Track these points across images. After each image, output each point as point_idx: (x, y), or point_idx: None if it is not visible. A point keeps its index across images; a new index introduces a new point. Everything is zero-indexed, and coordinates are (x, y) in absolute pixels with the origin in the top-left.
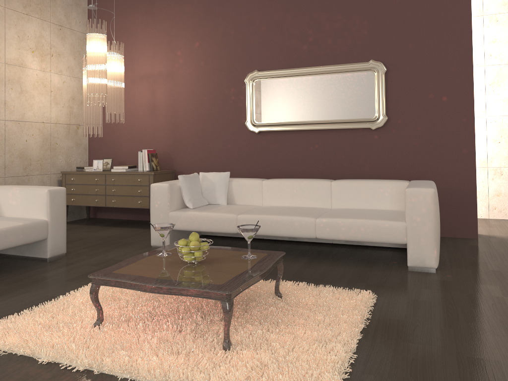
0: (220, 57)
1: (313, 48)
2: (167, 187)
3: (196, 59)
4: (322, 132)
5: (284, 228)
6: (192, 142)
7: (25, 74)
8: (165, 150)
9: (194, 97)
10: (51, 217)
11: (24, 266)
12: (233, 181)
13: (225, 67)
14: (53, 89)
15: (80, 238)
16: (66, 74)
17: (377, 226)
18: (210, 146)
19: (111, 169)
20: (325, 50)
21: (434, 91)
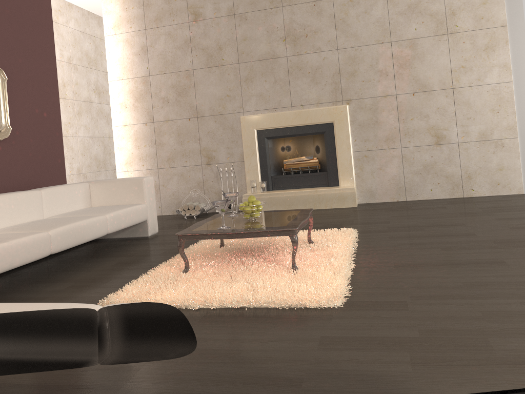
0: None
1: None
2: None
3: None
4: None
5: (90, 232)
6: None
7: None
8: None
9: None
10: None
11: None
12: None
13: None
14: None
15: None
16: None
17: (137, 210)
18: None
19: None
20: None
21: (39, 107)
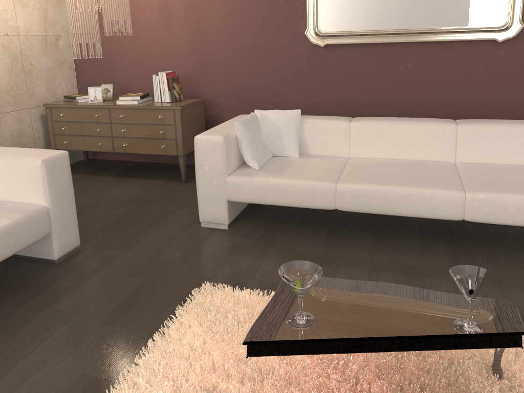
0: None
1: None
2: (221, 141)
3: None
4: (419, 45)
5: (413, 206)
6: (225, 59)
7: None
8: (187, 70)
9: None
10: (53, 201)
11: (22, 280)
12: (305, 123)
13: None
14: None
15: (89, 206)
16: None
17: None
18: (252, 65)
19: (117, 101)
20: None
21: None
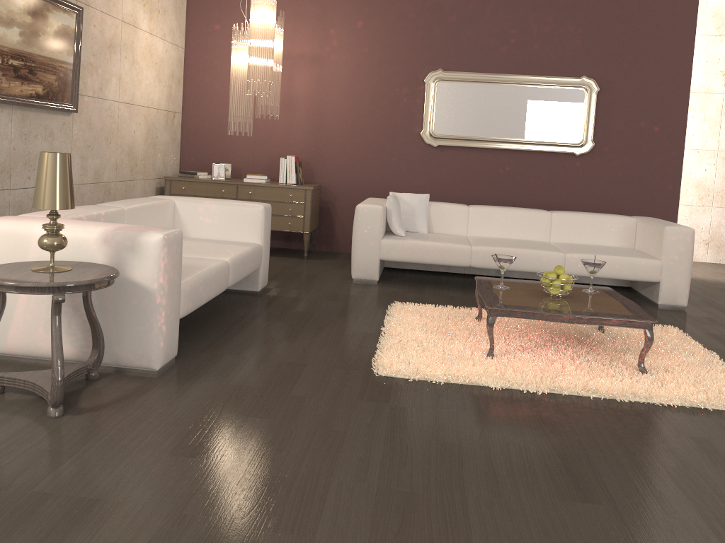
0: (392, 45)
1: (514, 52)
2: (381, 209)
3: (357, 43)
4: (515, 153)
5: (529, 263)
6: (343, 150)
7: (136, 37)
8: (303, 158)
9: (351, 93)
10: (265, 241)
11: (245, 300)
12: (432, 206)
13: (398, 59)
14: (158, 60)
15: None
16: (168, 39)
17: (633, 263)
18: (369, 158)
19: (244, 179)
20: (529, 56)
21: (646, 120)
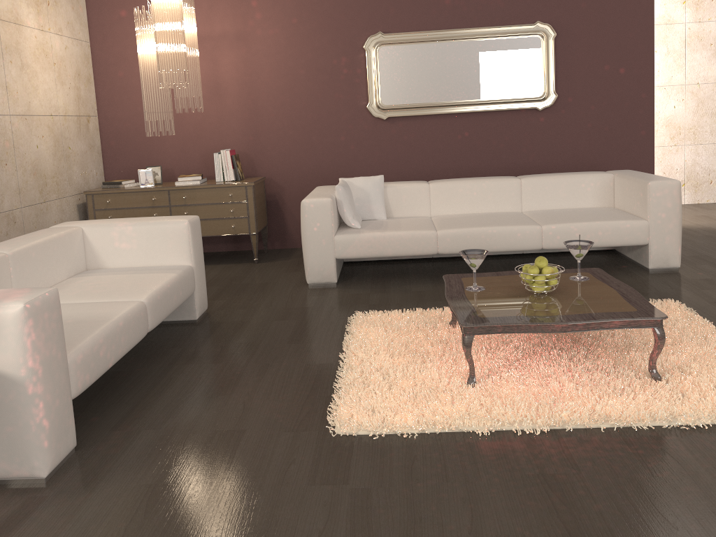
0: (322, 11)
1: (459, 3)
2: (330, 202)
3: (284, 13)
4: (473, 115)
5: (503, 242)
6: (284, 135)
7: (22, 37)
8: (241, 149)
9: (284, 71)
10: (196, 261)
11: (179, 334)
12: (388, 187)
13: (332, 26)
14: (56, 59)
15: None
16: (66, 34)
17: (617, 228)
18: (313, 140)
19: (176, 183)
20: (476, 6)
21: (610, 62)
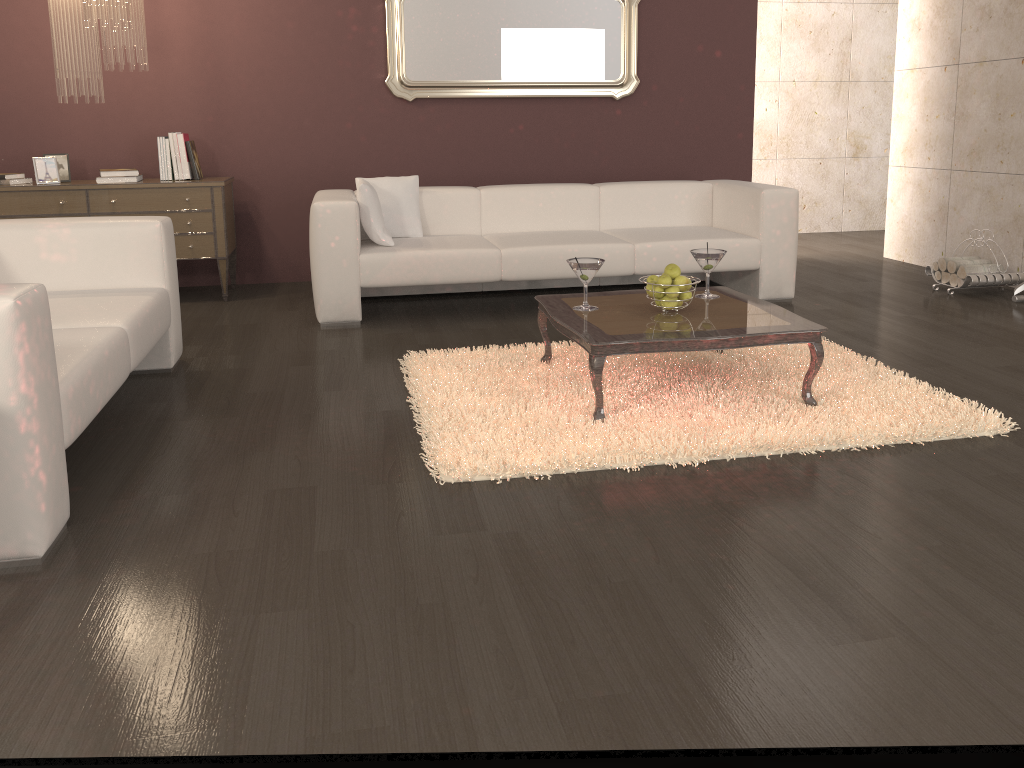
0: None
1: None
2: (354, 207)
3: None
4: (531, 102)
5: None
6: (261, 117)
7: None
8: (195, 135)
9: (263, 22)
10: (171, 282)
11: (153, 387)
12: (424, 193)
13: None
14: None
15: None
16: None
17: (724, 248)
18: (306, 126)
19: (97, 179)
20: None
21: (705, 41)
